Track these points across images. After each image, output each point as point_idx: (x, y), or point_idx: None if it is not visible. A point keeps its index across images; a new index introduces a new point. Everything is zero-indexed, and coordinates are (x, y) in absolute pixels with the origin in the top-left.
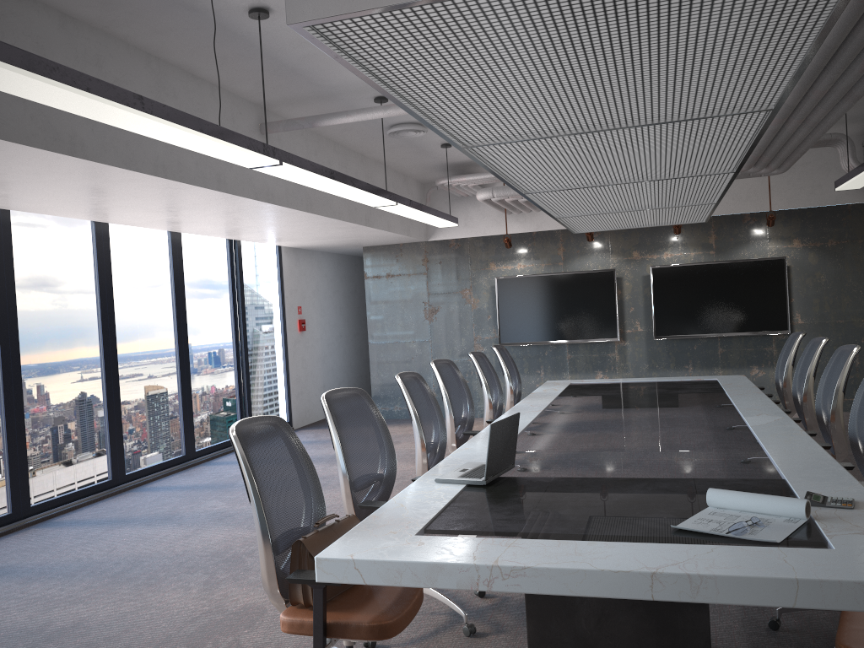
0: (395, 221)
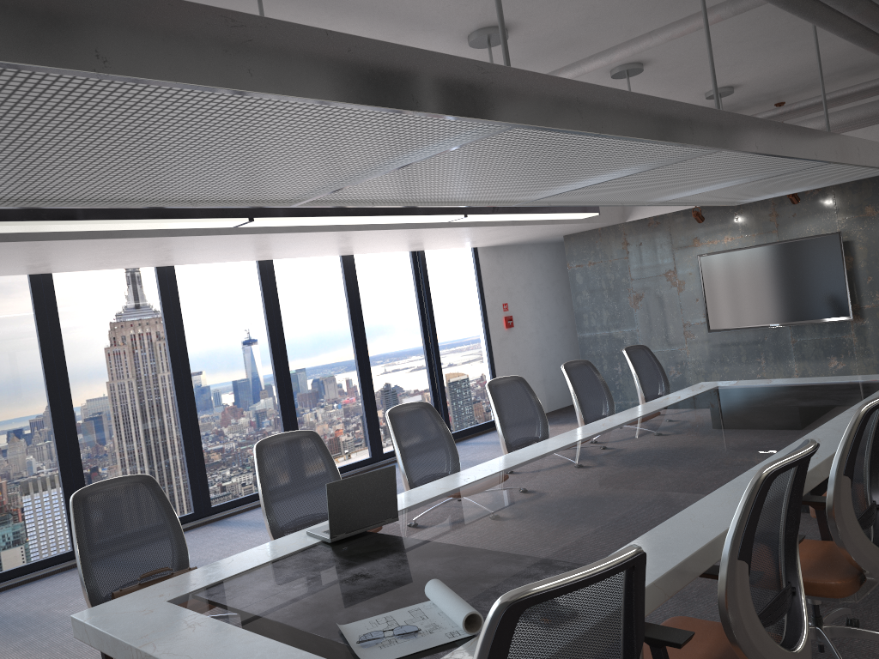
0: None
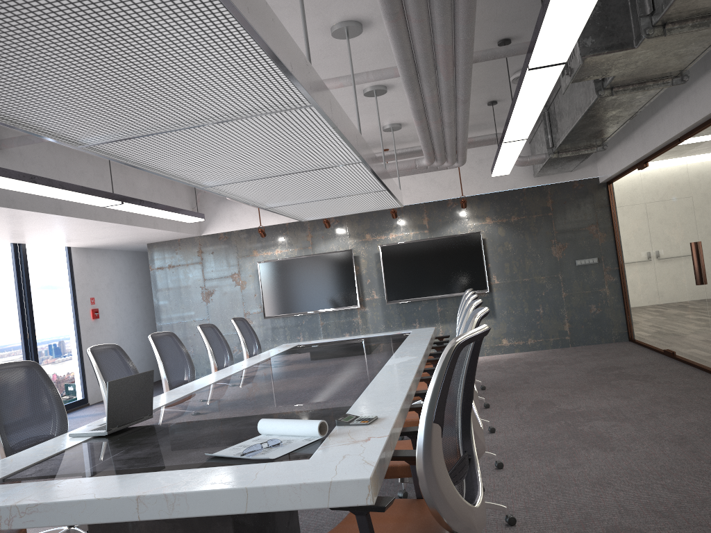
0: (162, 220)
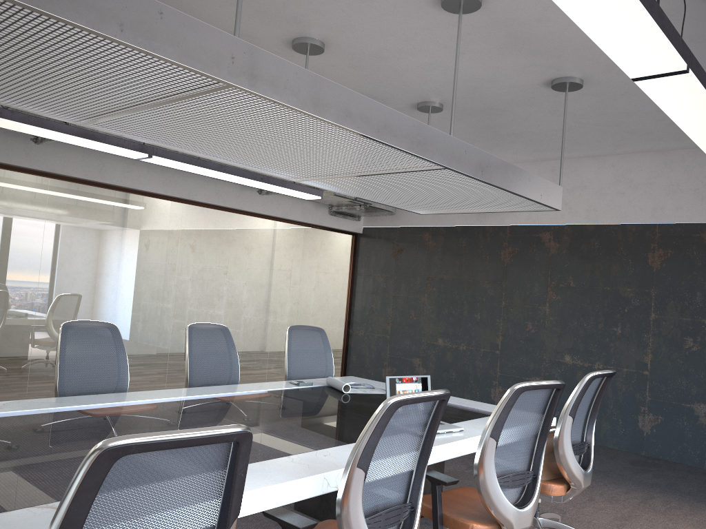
0: None
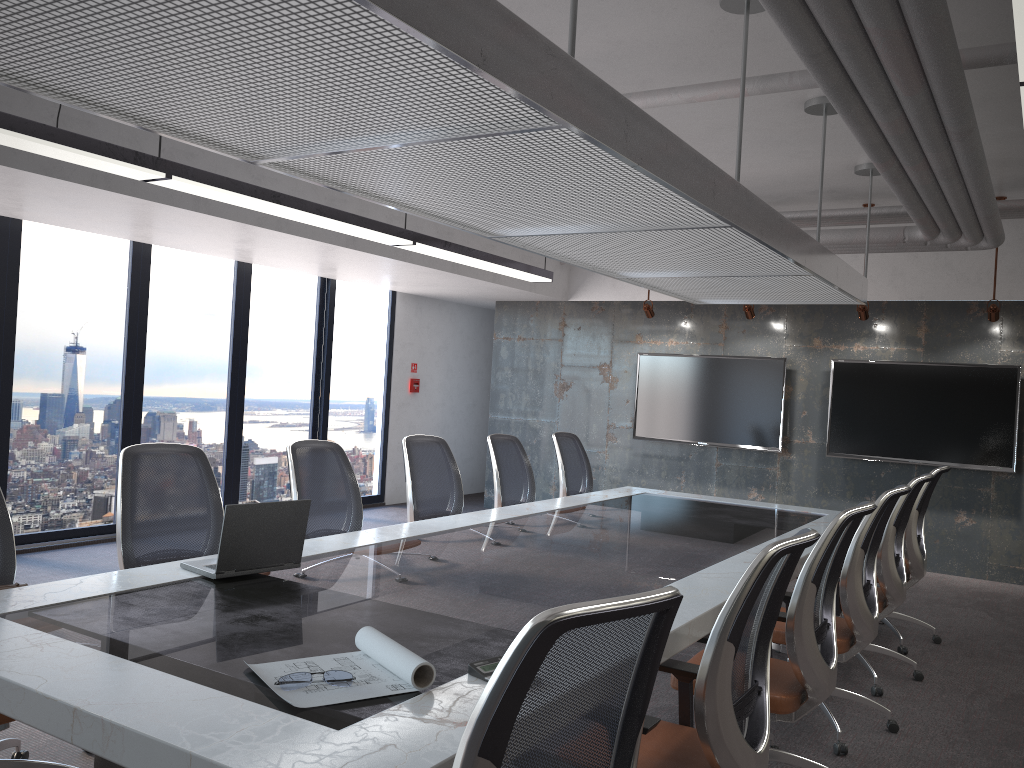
0: None
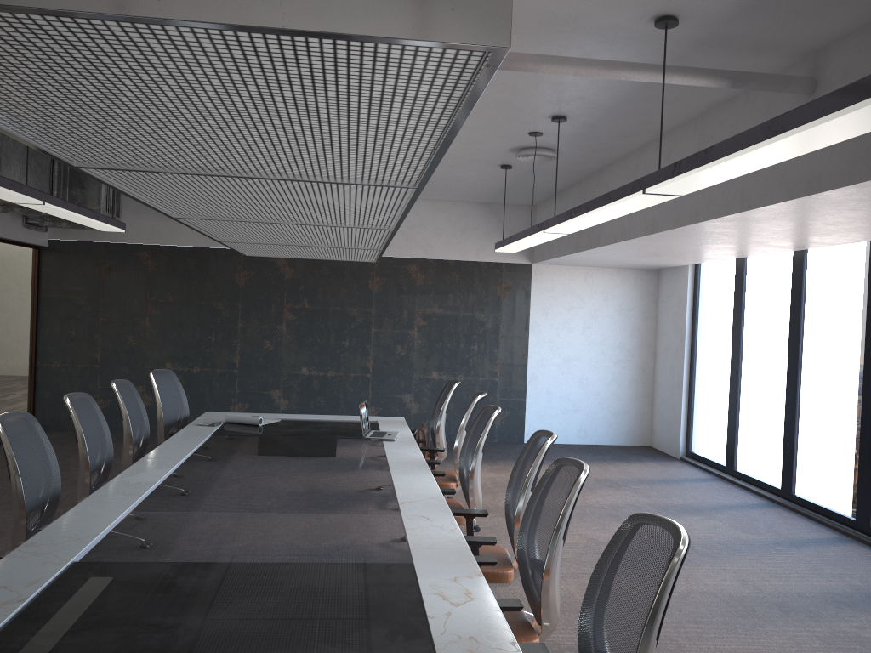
0: None
